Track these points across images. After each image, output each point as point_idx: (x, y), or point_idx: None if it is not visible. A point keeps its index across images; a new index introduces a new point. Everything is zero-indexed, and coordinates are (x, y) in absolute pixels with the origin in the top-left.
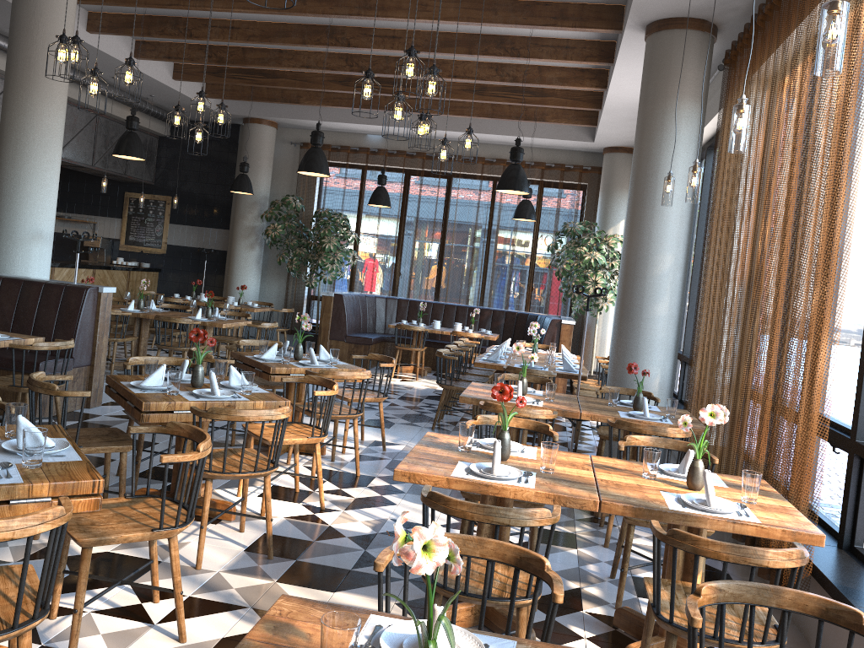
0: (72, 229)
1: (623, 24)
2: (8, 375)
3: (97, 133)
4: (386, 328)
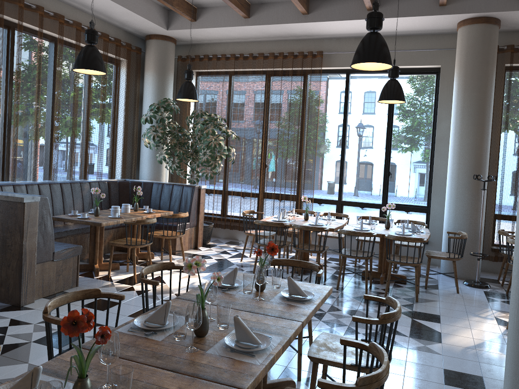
0: None
1: (456, 4)
2: None
3: None
4: None
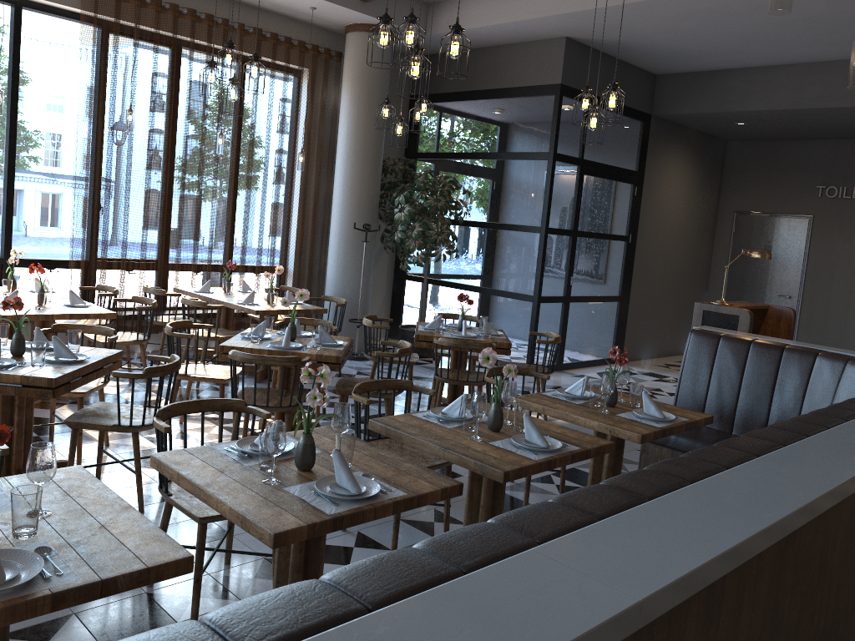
0: None
1: None
2: None
3: None
4: None
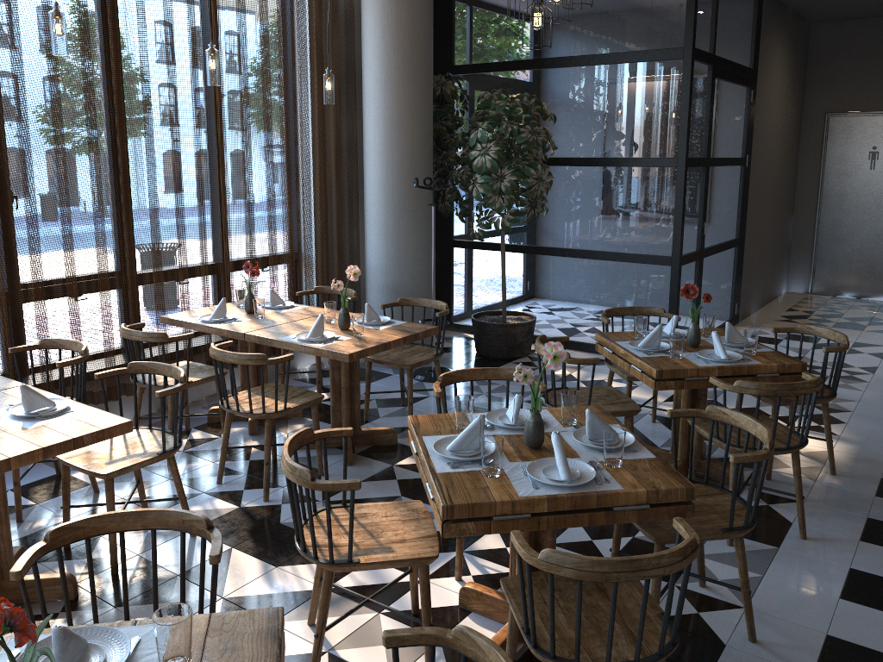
0: None
1: None
2: None
3: None
4: None
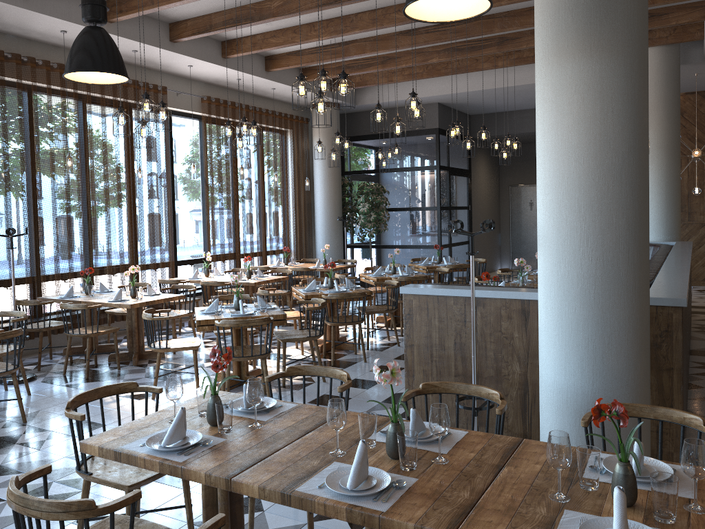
0: None
1: None
2: None
3: None
4: None
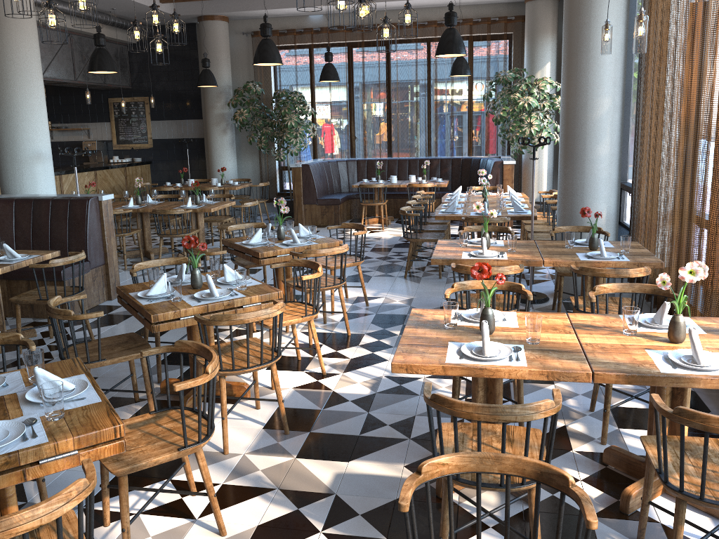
0: (71, 137)
1: None
2: (35, 289)
3: (73, 50)
4: (349, 187)
